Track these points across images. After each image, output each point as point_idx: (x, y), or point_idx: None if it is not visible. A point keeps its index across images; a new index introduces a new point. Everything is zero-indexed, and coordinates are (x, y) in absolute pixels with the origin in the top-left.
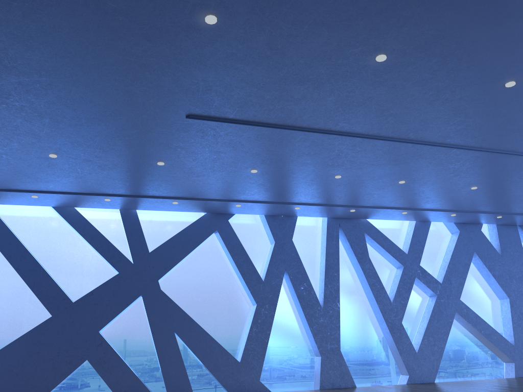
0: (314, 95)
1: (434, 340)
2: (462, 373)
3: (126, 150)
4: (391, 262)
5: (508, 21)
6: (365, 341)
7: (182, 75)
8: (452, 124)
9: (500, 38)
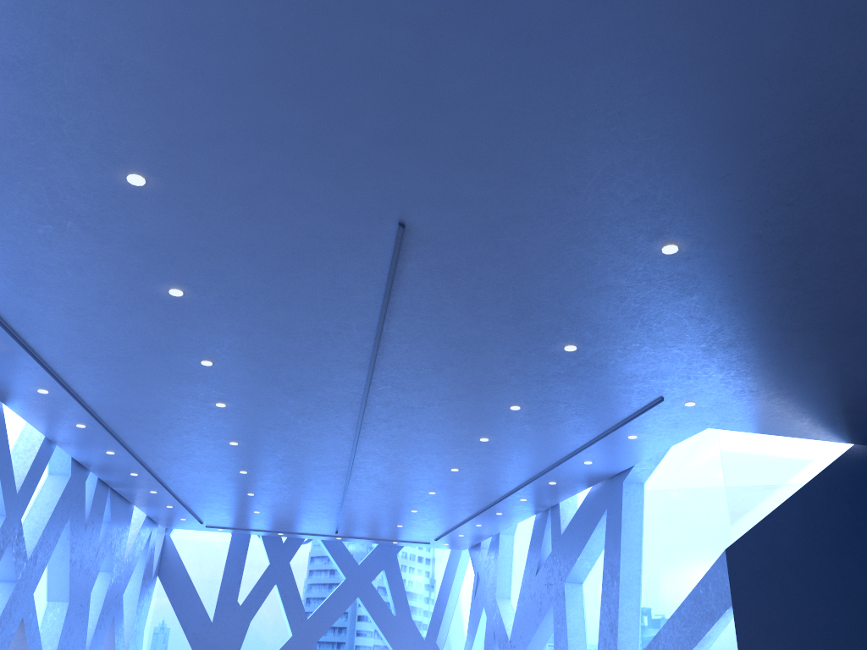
0: (484, 322)
1: None
2: None
3: (188, 131)
4: None
5: (620, 387)
6: None
7: (541, 224)
8: (421, 401)
9: (595, 389)
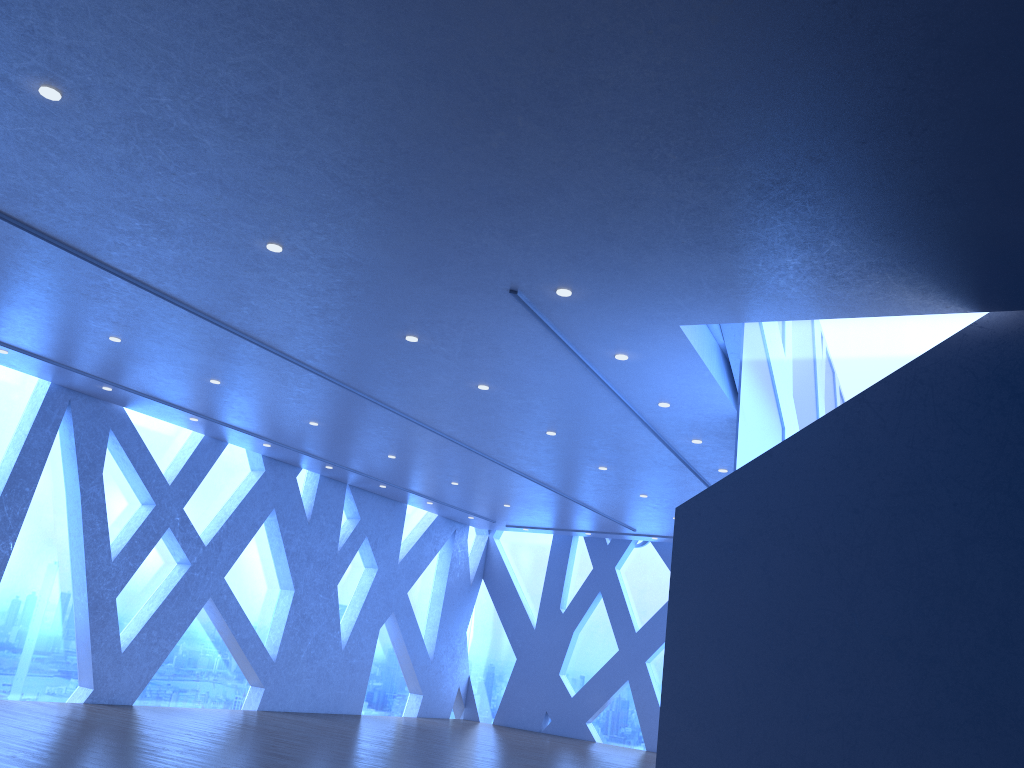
0: (151, 239)
1: (160, 636)
2: (182, 695)
3: None
4: (137, 492)
5: (437, 286)
6: (36, 619)
7: None
8: (325, 348)
9: (422, 296)
